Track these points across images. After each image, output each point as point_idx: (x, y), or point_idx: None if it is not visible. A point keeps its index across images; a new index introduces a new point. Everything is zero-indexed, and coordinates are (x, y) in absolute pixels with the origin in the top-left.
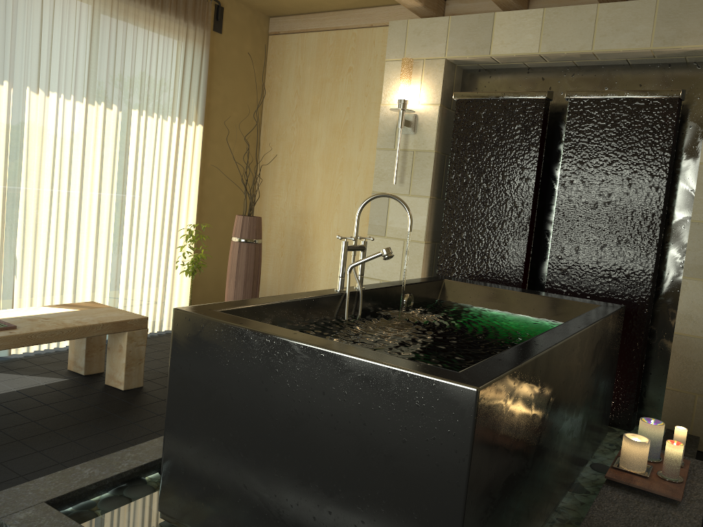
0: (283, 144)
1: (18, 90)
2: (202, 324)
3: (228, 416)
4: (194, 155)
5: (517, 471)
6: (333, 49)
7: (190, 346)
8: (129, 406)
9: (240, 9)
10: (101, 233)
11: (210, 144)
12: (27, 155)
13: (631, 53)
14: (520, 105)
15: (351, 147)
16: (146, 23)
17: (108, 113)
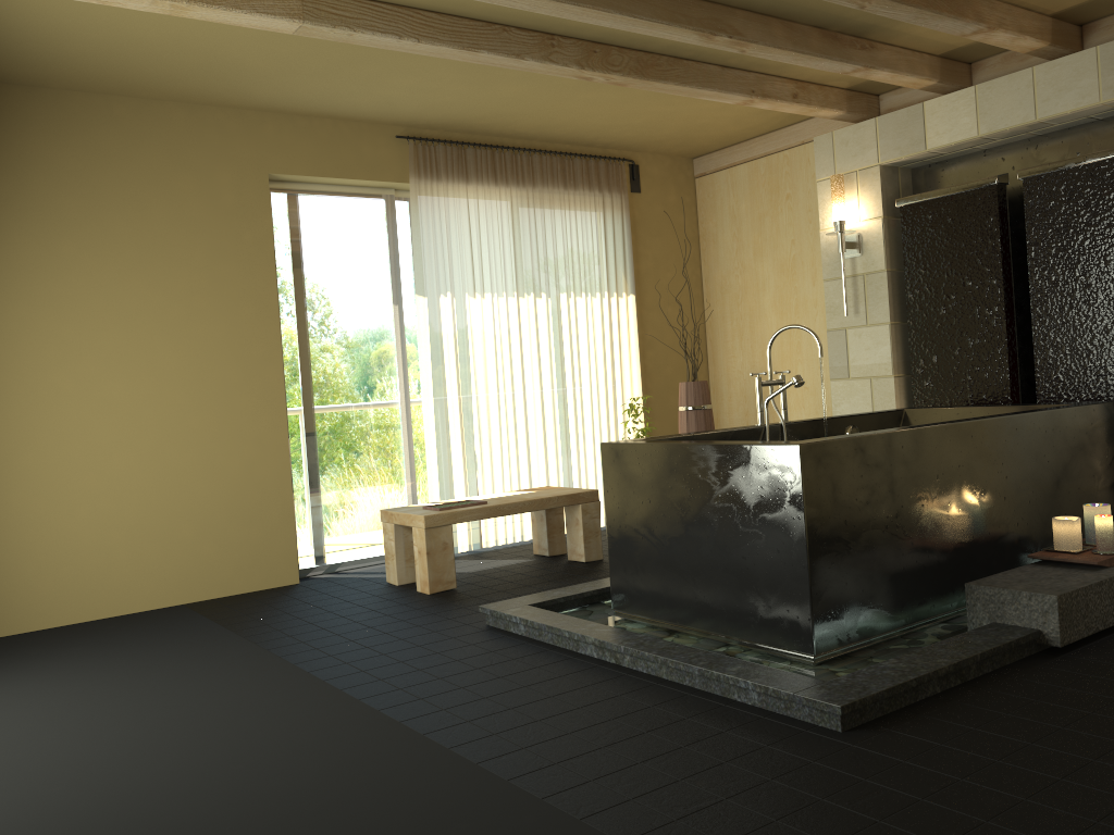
0: (728, 296)
1: (459, 298)
2: (621, 449)
3: (649, 516)
4: (630, 328)
5: (887, 530)
6: (765, 178)
7: (615, 469)
8: (590, 570)
9: (657, 161)
10: (547, 423)
11: (646, 313)
12: (473, 356)
13: (1083, 111)
14: (970, 197)
15: (804, 284)
16: (561, 205)
17: (538, 302)
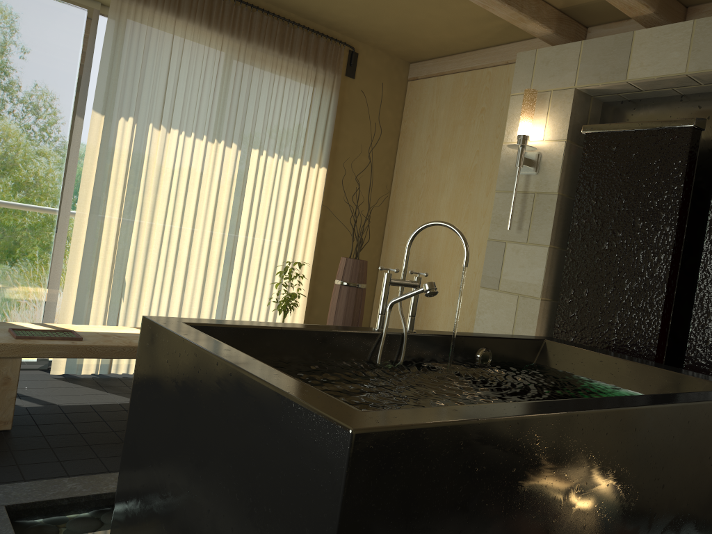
0: (412, 191)
1: (142, 126)
2: (157, 333)
3: (162, 440)
4: (315, 197)
5: None
6: (467, 90)
7: (147, 357)
8: None
9: (377, 55)
10: (210, 266)
11: (334, 187)
12: (144, 186)
13: None
14: (661, 136)
15: (478, 193)
16: (273, 67)
17: (227, 151)
